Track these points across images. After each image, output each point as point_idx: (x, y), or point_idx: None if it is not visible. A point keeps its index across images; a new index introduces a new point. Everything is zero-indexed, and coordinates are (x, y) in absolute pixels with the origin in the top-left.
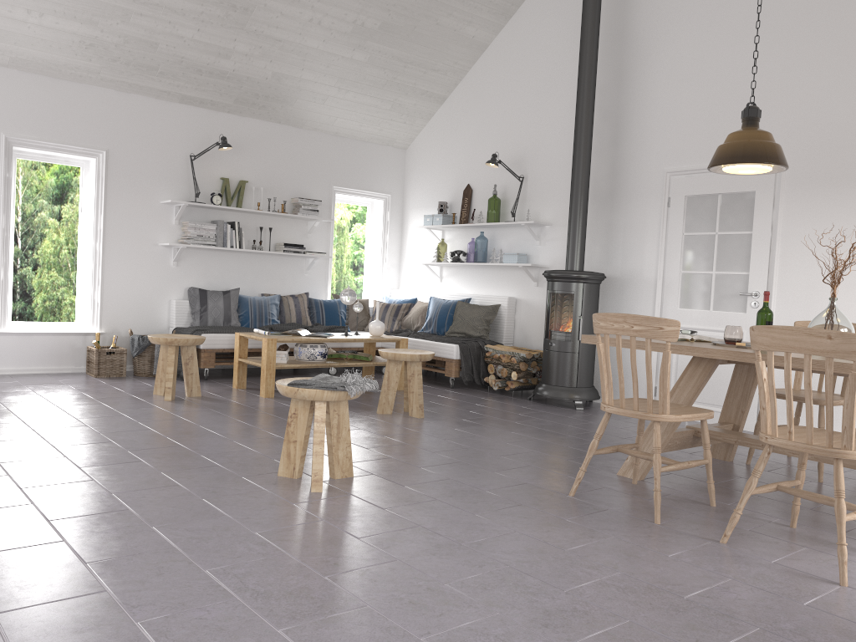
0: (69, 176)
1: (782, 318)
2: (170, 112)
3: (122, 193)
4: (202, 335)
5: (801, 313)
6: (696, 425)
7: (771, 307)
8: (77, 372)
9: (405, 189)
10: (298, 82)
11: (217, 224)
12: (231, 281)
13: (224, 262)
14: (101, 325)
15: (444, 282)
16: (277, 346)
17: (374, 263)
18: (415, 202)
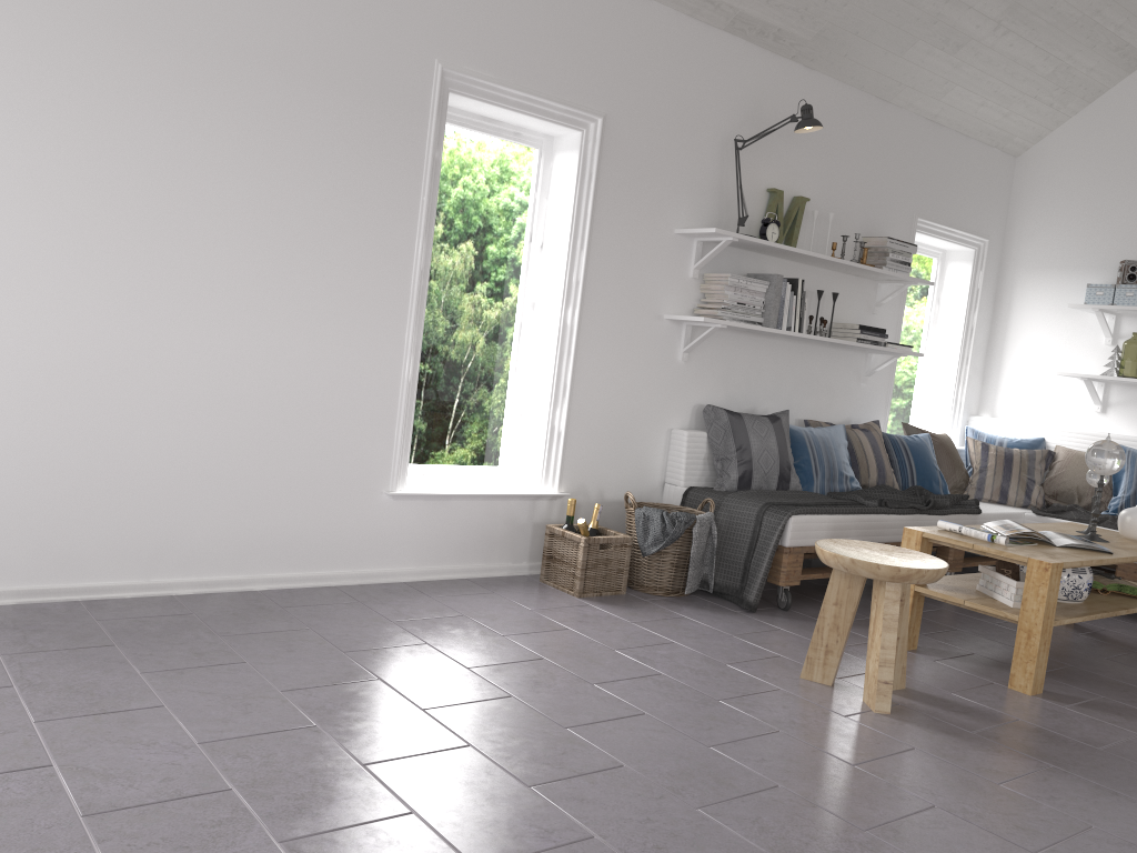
0: (516, 167)
1: None
2: (706, 47)
3: (618, 208)
4: (792, 519)
5: None
6: None
7: None
8: (516, 575)
9: (1010, 231)
10: (943, 4)
11: (770, 282)
12: (759, 393)
13: (754, 355)
14: (561, 479)
15: (1112, 415)
16: (891, 539)
17: (938, 365)
18: (1035, 257)
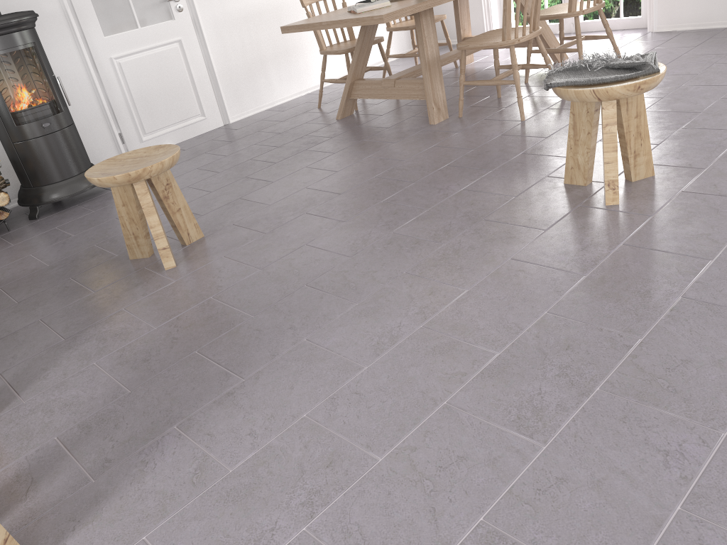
0: None
1: (206, 15)
2: None
3: None
4: None
5: (218, 4)
6: (388, 78)
7: (195, 6)
8: None
9: None
10: None
11: None
12: None
13: None
14: None
15: None
16: None
17: None
18: None
